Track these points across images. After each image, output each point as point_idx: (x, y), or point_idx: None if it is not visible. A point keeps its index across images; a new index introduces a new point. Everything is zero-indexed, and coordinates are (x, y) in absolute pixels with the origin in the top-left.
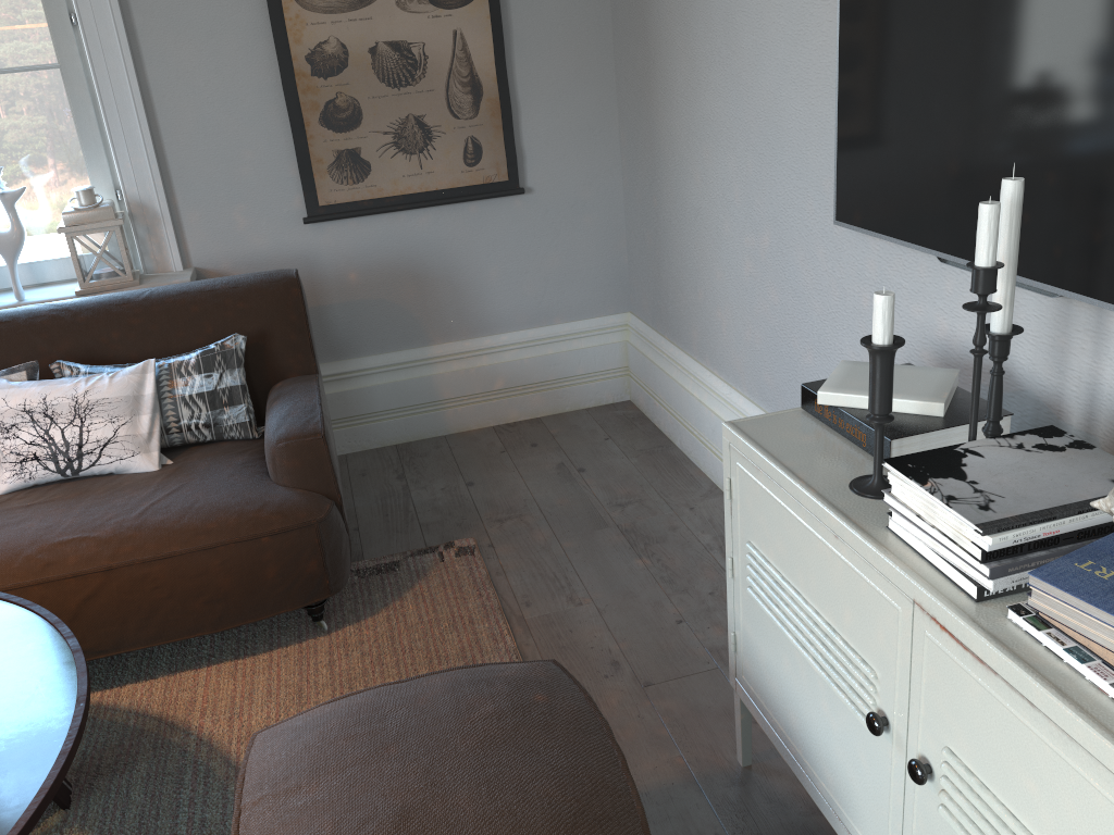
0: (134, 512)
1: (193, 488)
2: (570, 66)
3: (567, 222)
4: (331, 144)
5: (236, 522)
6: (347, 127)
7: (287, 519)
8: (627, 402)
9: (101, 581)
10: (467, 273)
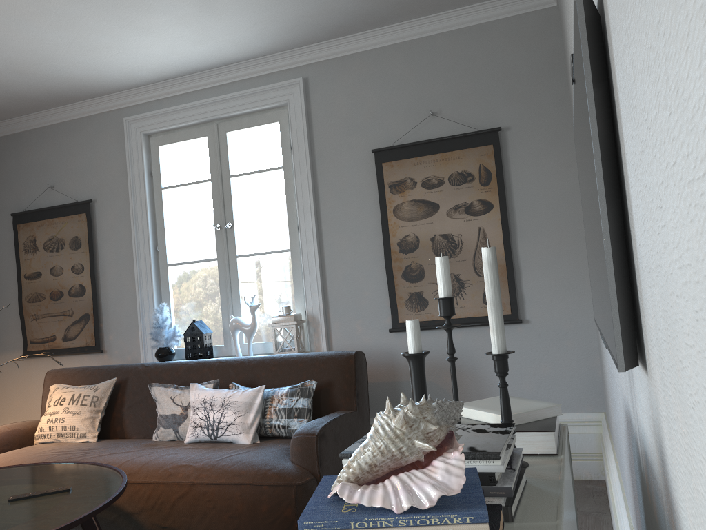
0: (217, 458)
1: (250, 453)
2: (555, 246)
3: (554, 343)
4: (407, 288)
5: (254, 473)
6: (416, 280)
7: (280, 478)
8: (601, 481)
9: (187, 489)
10: (485, 371)
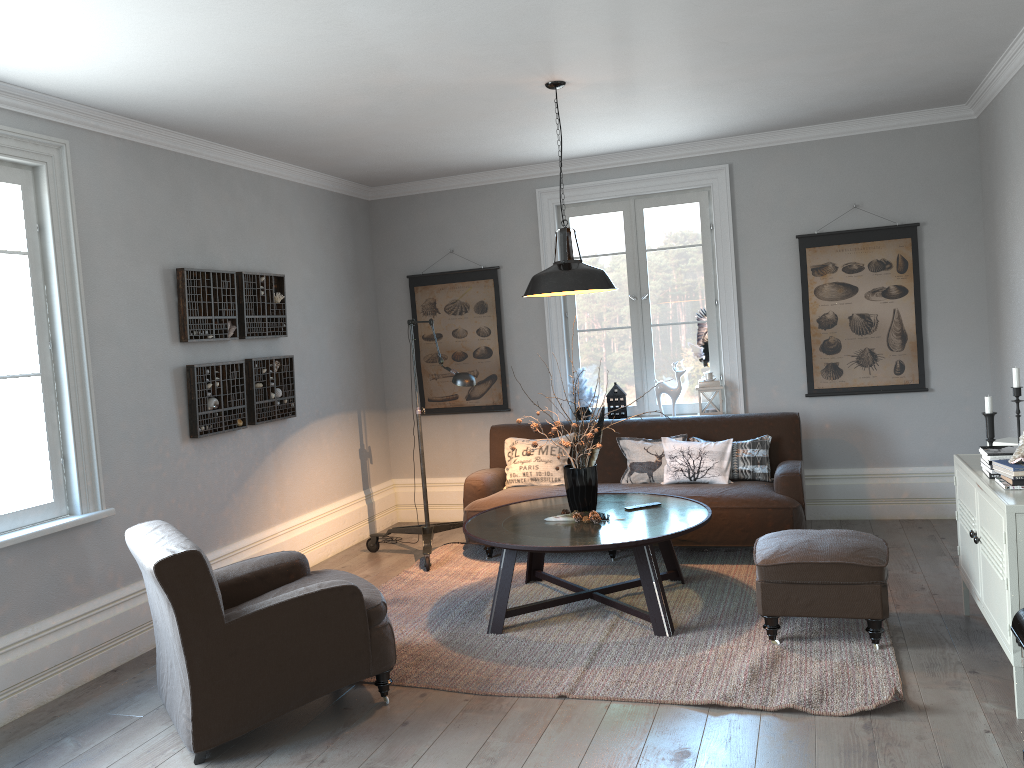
0: (718, 491)
1: (742, 488)
2: (960, 327)
3: (954, 409)
4: (823, 359)
5: (758, 500)
6: (832, 352)
7: (779, 503)
8: None
9: None
10: (890, 431)
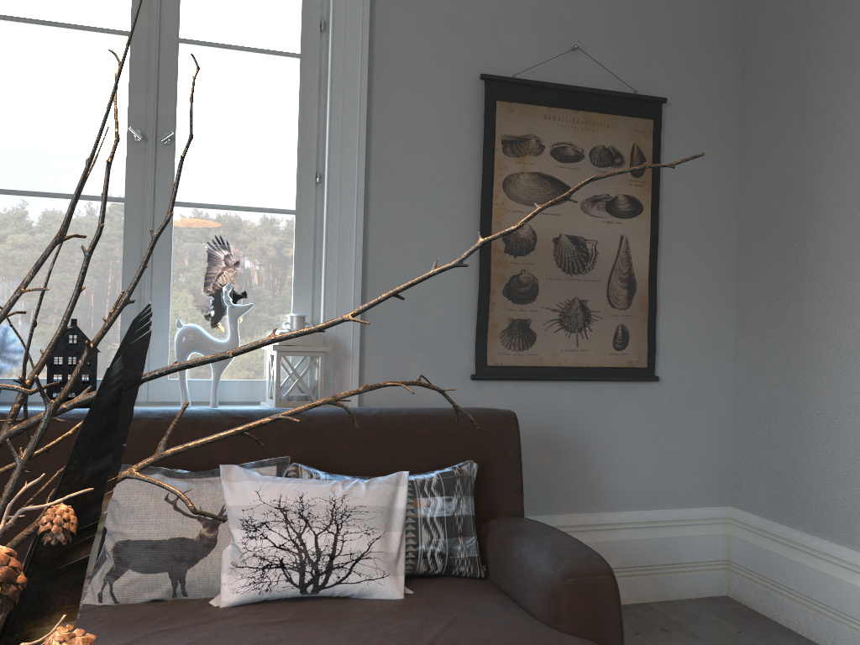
0: (418, 644)
1: (471, 623)
2: (702, 280)
3: (686, 413)
4: (507, 312)
5: None
6: (524, 300)
7: None
8: (726, 597)
9: None
10: (597, 448)
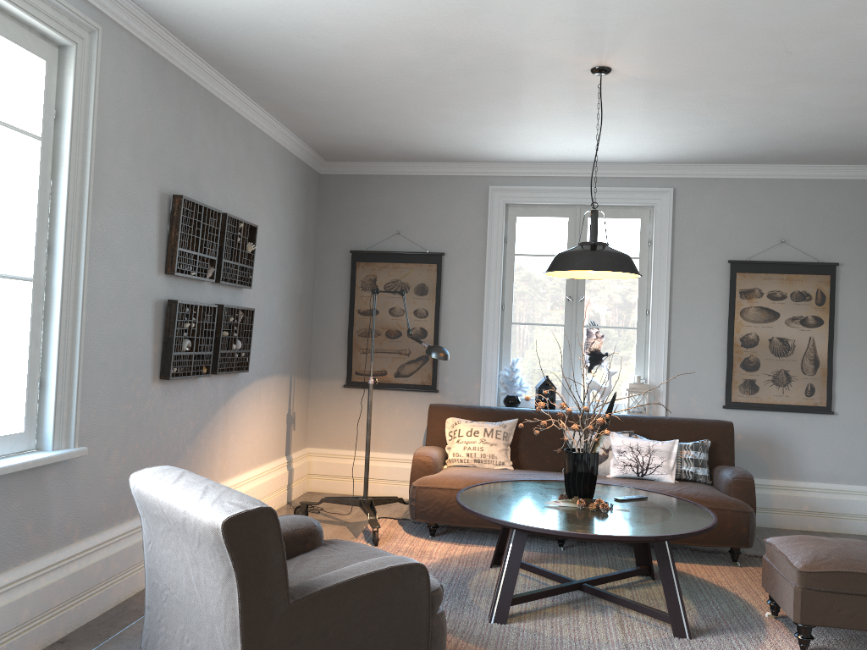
0: (675, 489)
1: (695, 488)
2: (865, 360)
3: (854, 432)
4: (742, 375)
5: (717, 501)
6: (751, 370)
7: (737, 506)
8: None
9: None
10: (796, 447)
